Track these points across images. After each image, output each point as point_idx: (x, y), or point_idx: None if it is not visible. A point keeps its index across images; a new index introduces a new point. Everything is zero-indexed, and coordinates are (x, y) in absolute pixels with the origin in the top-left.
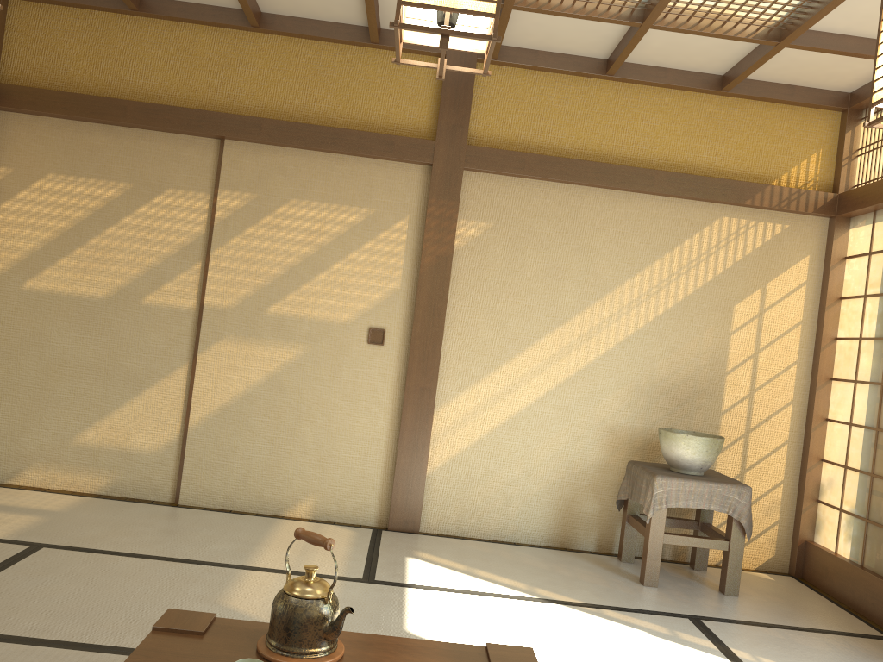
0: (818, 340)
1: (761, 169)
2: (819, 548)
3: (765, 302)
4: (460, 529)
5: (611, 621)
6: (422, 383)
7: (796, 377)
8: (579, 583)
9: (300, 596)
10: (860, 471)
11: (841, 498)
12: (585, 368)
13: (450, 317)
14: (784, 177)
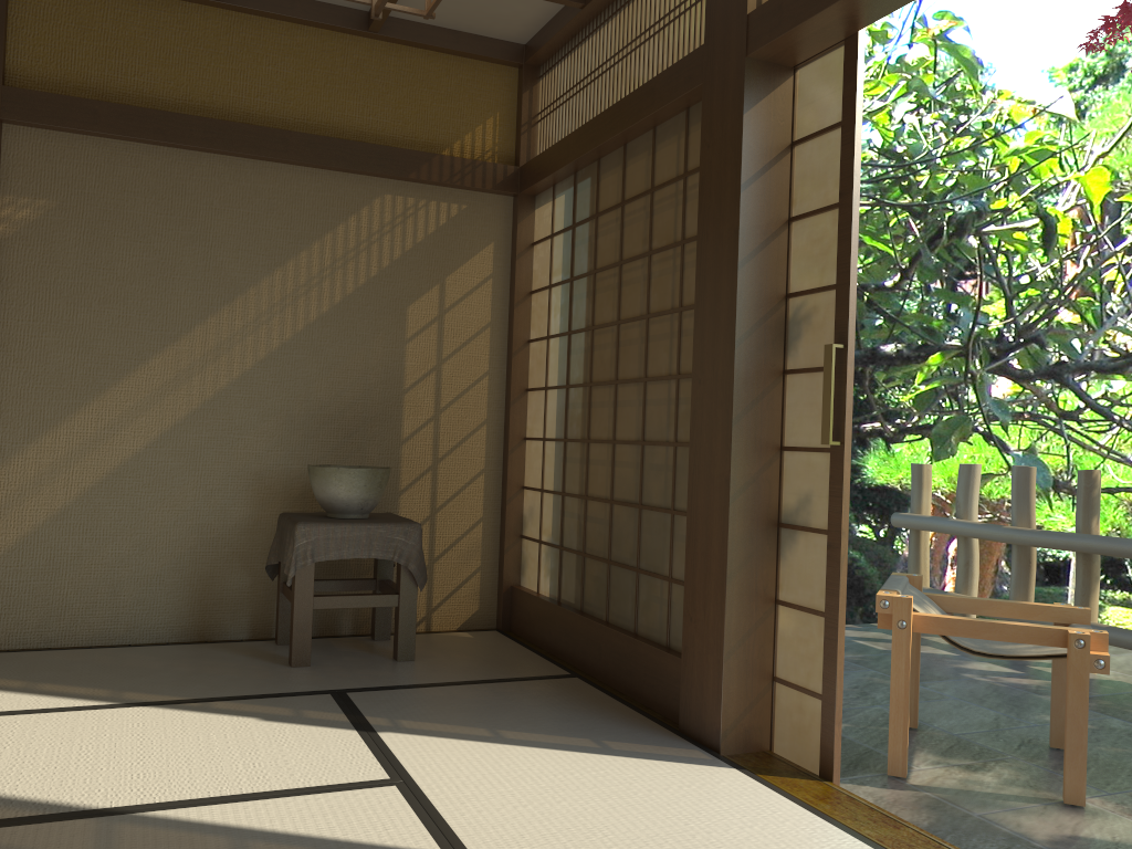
0: (510, 345)
1: (429, 135)
2: (522, 591)
3: (445, 301)
4: (44, 638)
5: (217, 713)
6: None
7: (489, 392)
8: (199, 677)
9: None
10: (553, 492)
11: (540, 528)
12: (216, 397)
13: (1, 337)
14: (457, 146)
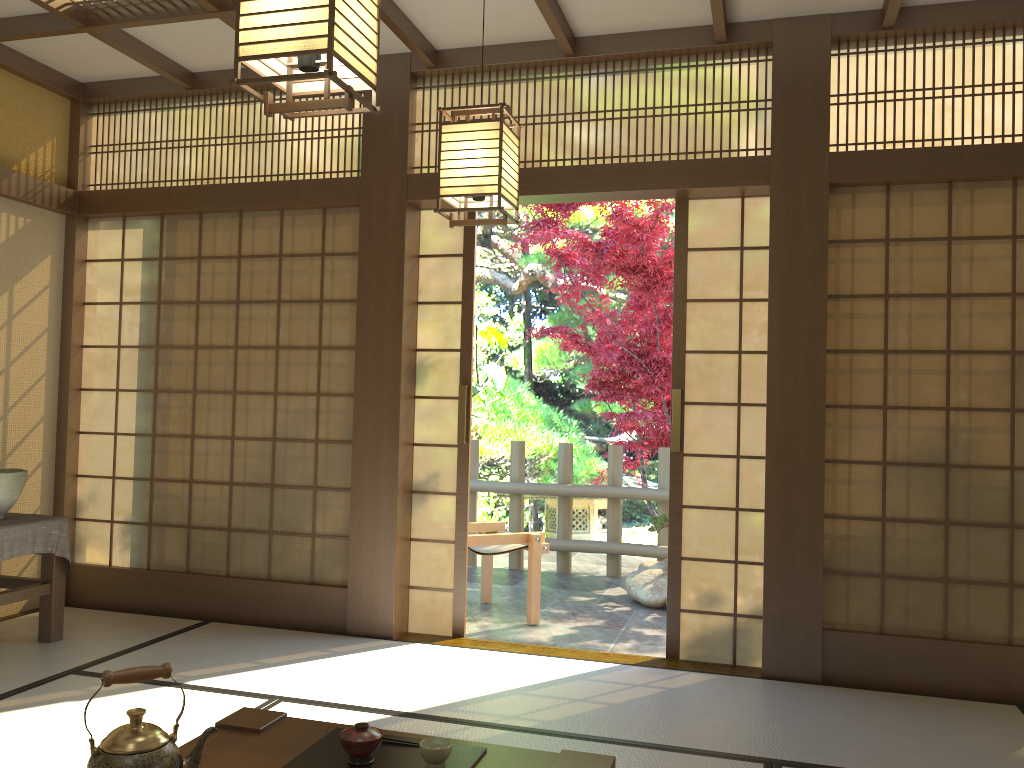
0: (66, 349)
1: (2, 149)
2: (91, 566)
3: (13, 307)
4: None
5: (23, 708)
6: None
7: (46, 391)
8: None
9: (158, 746)
10: (136, 478)
11: (112, 510)
12: None
13: None
14: (24, 164)
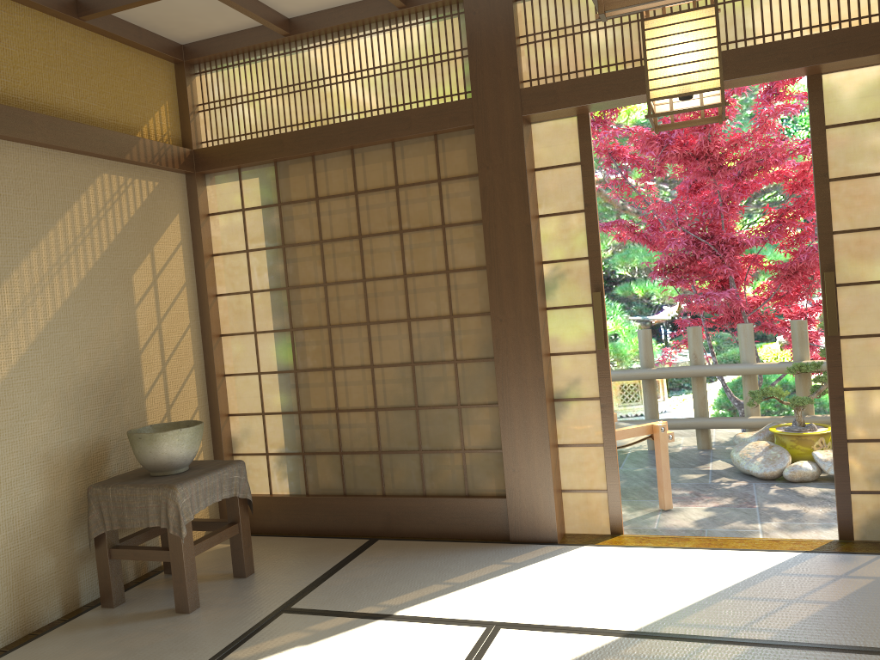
0: (204, 300)
1: (126, 119)
2: (254, 497)
3: (156, 267)
4: None
5: (260, 658)
6: None
7: (192, 341)
8: (146, 651)
9: None
10: (284, 412)
11: (265, 443)
12: (0, 388)
13: None
14: (145, 130)
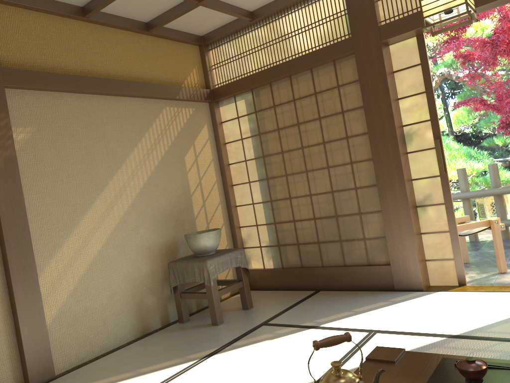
0: (222, 167)
1: (175, 78)
2: (255, 270)
3: (196, 152)
4: (80, 358)
5: (247, 345)
6: (22, 262)
7: (218, 189)
8: (195, 341)
9: None
10: (267, 224)
11: (259, 241)
12: (124, 215)
13: (25, 205)
14: (186, 82)
